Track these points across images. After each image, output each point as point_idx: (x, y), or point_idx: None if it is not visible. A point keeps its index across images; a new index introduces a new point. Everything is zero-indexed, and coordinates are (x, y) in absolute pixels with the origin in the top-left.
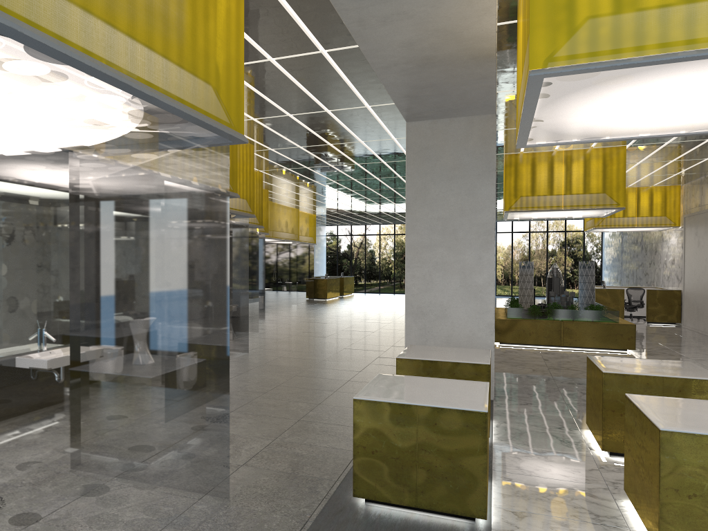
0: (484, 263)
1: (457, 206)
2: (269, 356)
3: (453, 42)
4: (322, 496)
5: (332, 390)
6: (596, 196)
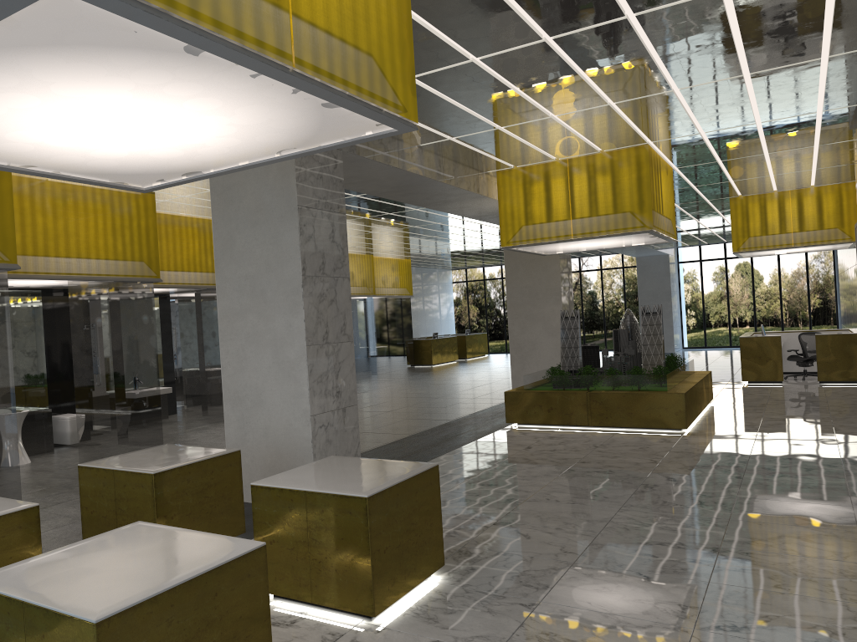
0: (294, 332)
1: (263, 259)
2: None
3: None
4: None
5: None
6: (614, 217)
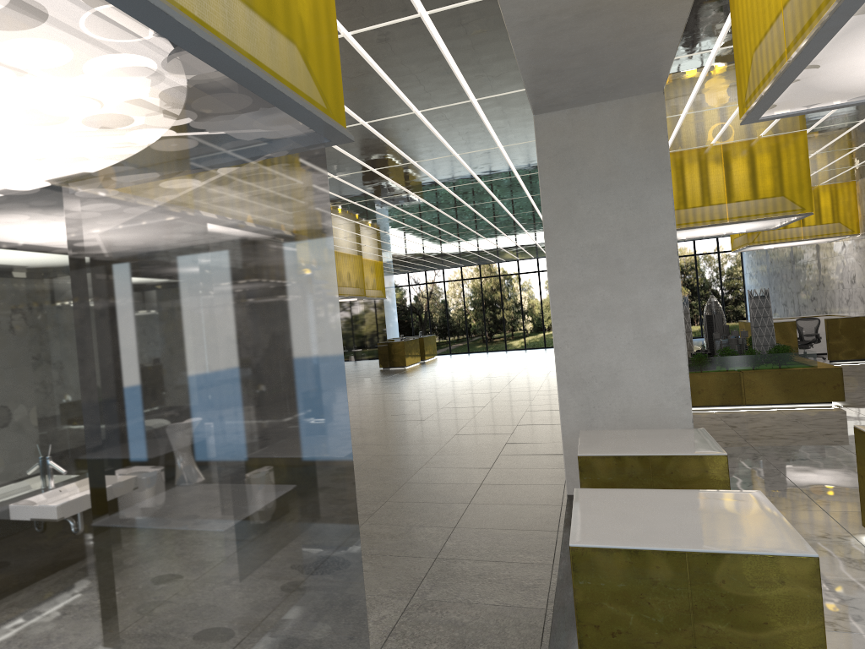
0: (666, 304)
1: (619, 226)
2: (359, 455)
3: None
4: None
5: (464, 503)
6: (772, 200)
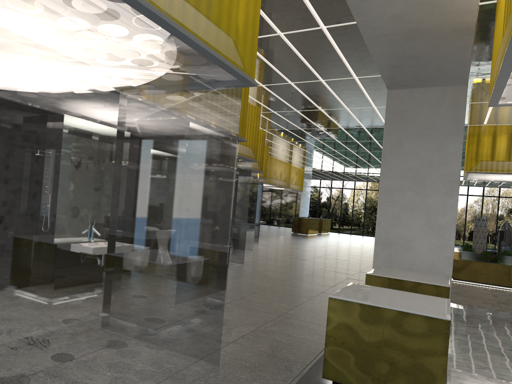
0: (447, 207)
1: (427, 159)
2: (260, 268)
3: (438, 15)
4: (295, 374)
5: (308, 298)
6: None
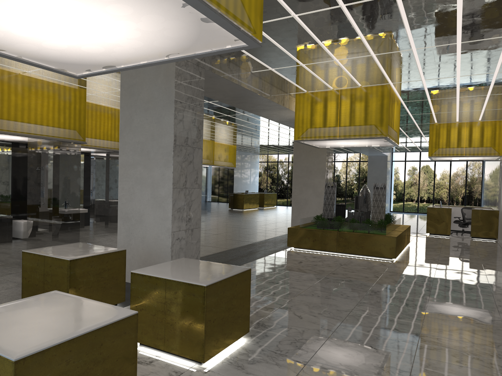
0: (166, 179)
1: (150, 132)
2: None
3: None
4: None
5: None
6: (364, 127)
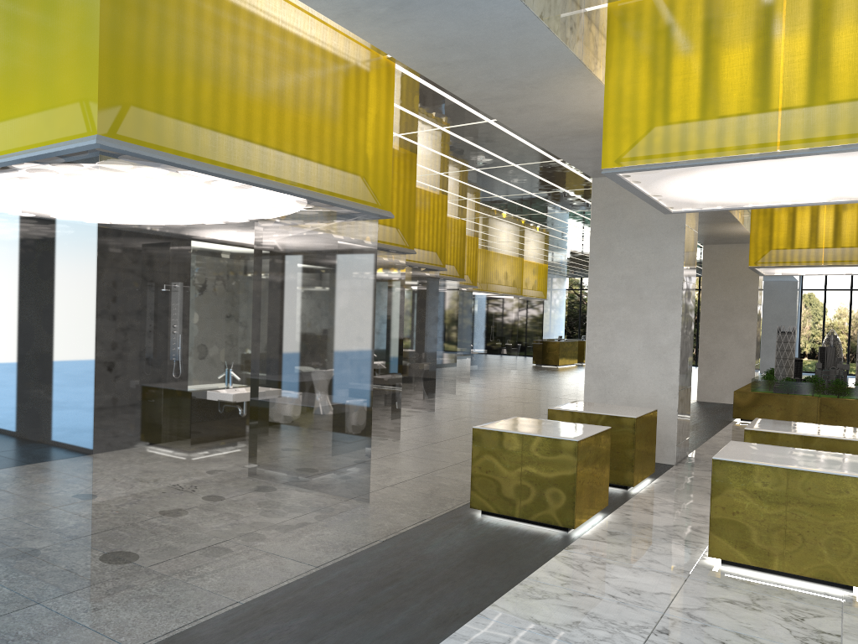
0: (669, 324)
1: (643, 264)
2: (455, 415)
3: (595, 120)
4: (447, 508)
5: None
6: None
